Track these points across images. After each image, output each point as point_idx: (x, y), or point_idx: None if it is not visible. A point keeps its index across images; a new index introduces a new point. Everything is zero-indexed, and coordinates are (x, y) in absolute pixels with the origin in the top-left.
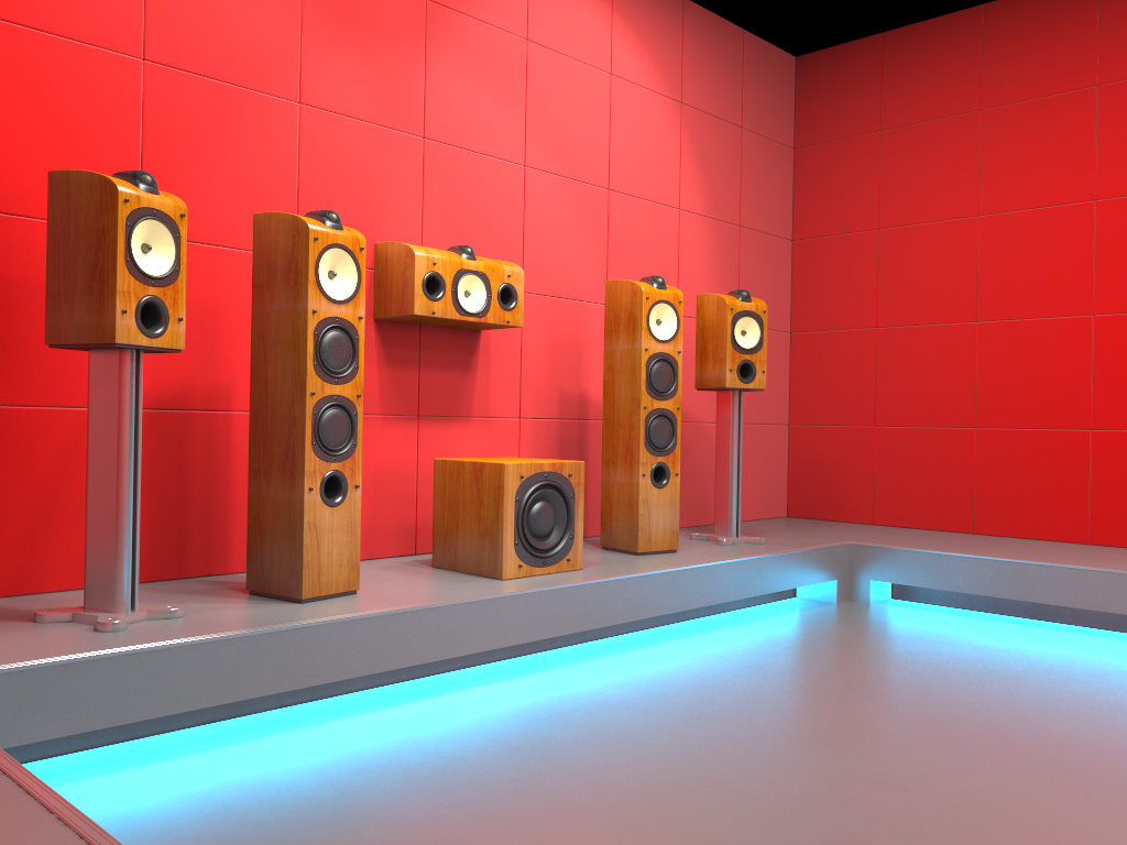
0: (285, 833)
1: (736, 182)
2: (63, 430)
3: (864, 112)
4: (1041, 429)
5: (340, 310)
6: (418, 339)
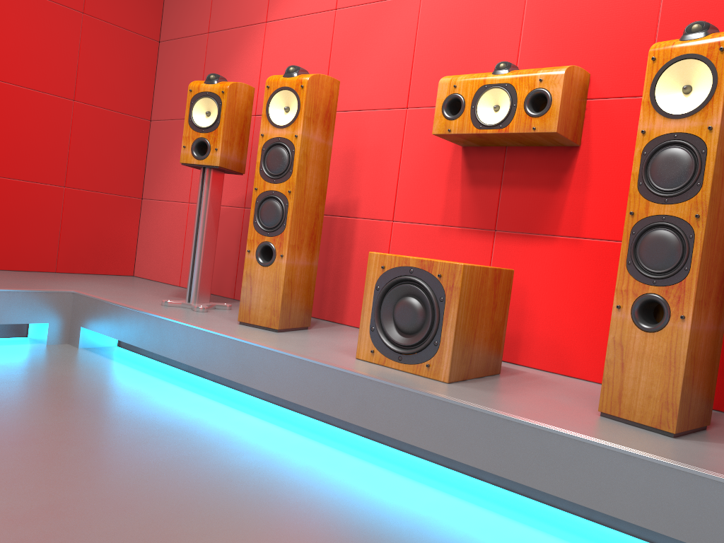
0: None
1: None
2: None
3: None
4: None
5: (282, 132)
6: (503, 160)
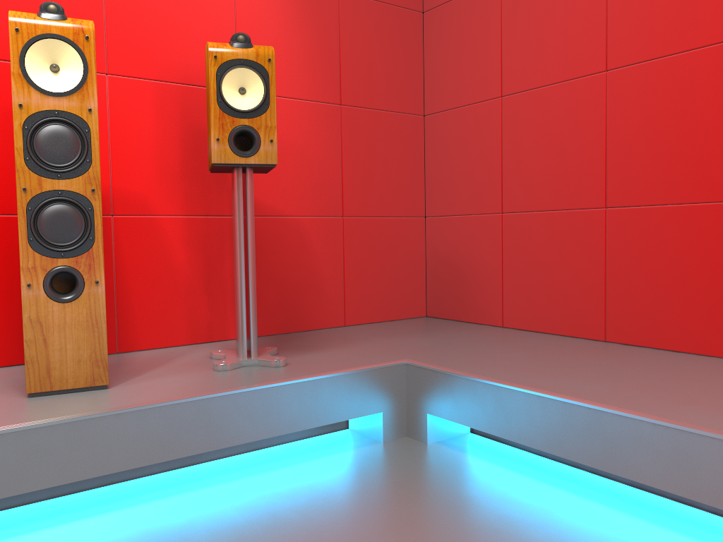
0: None
1: None
2: None
3: None
4: (687, 204)
5: None
6: None
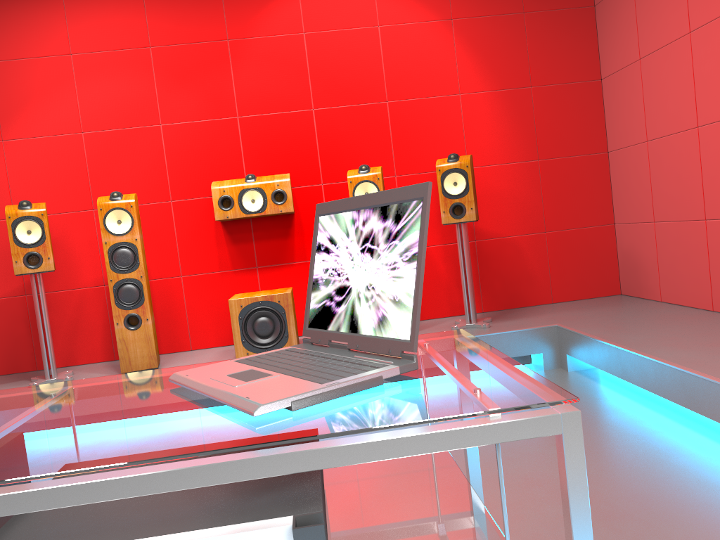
0: None
1: (523, 55)
2: (75, 299)
3: None
4: None
5: (123, 238)
6: (251, 226)
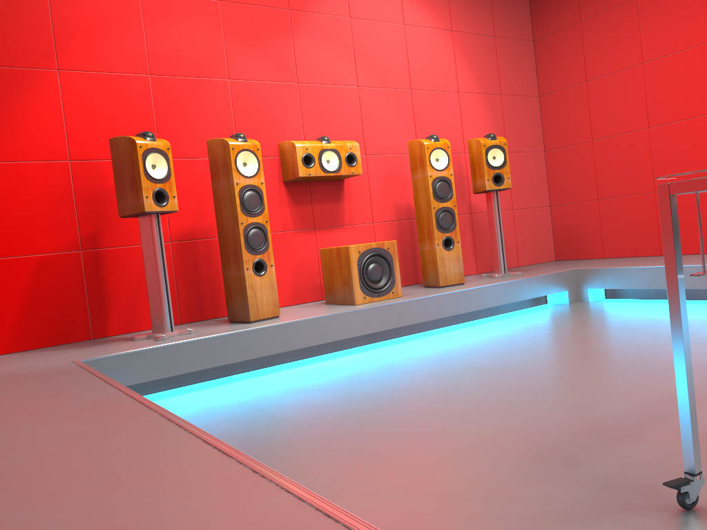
0: (228, 410)
1: (495, 69)
2: (138, 256)
3: (570, 12)
4: None
5: (251, 181)
6: (309, 189)
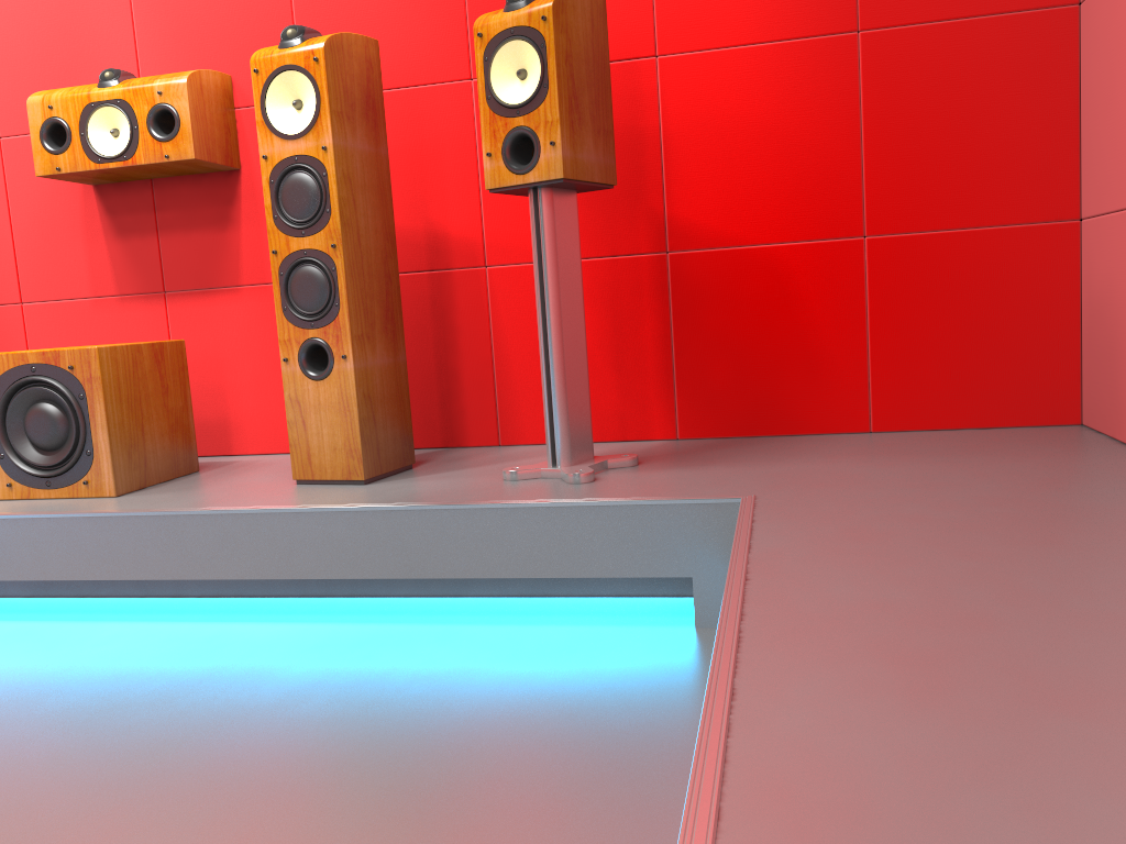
0: None
1: None
2: None
3: None
4: None
5: None
6: (153, 198)
